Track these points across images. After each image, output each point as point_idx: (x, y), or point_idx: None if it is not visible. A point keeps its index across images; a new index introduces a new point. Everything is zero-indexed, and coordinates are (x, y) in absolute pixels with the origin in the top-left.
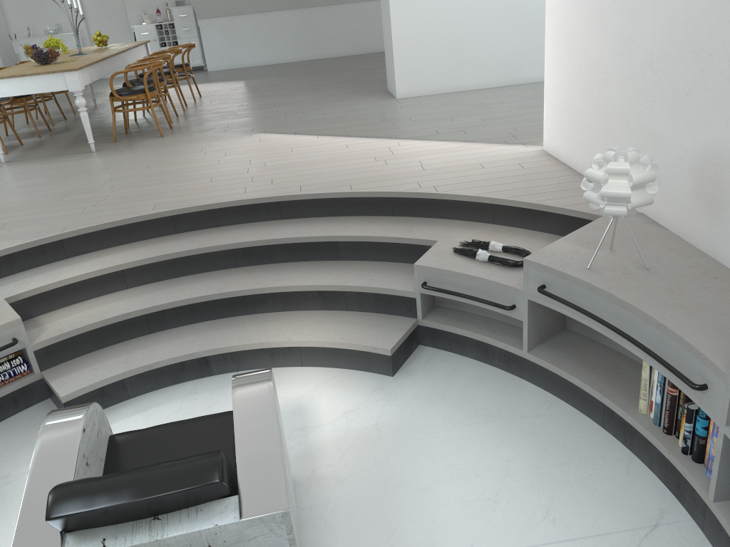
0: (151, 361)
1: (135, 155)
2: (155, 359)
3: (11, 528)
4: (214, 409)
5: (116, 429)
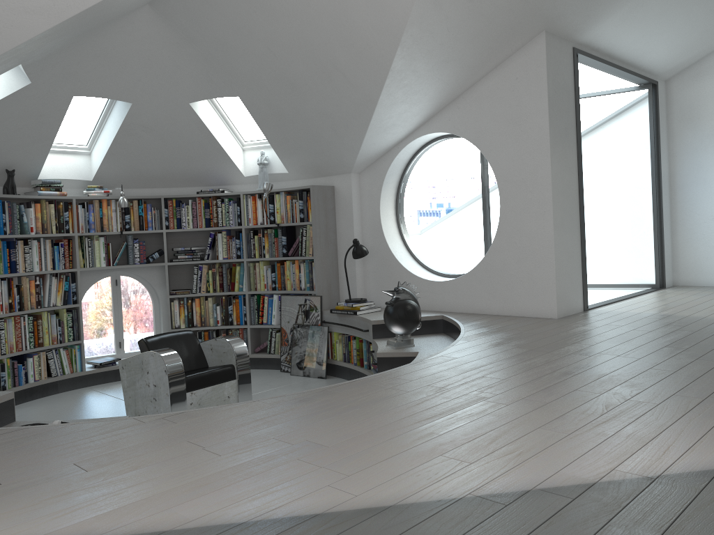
0: None
1: None
2: None
3: None
4: None
5: None
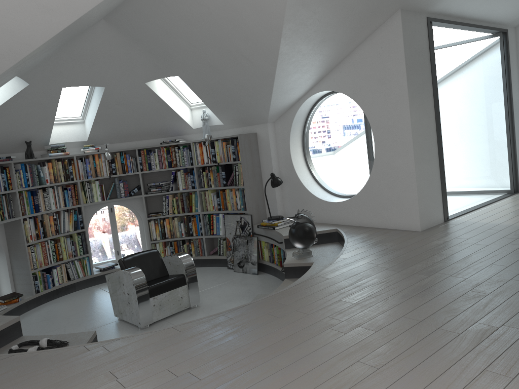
0: None
1: None
2: None
3: (227, 296)
4: None
5: None
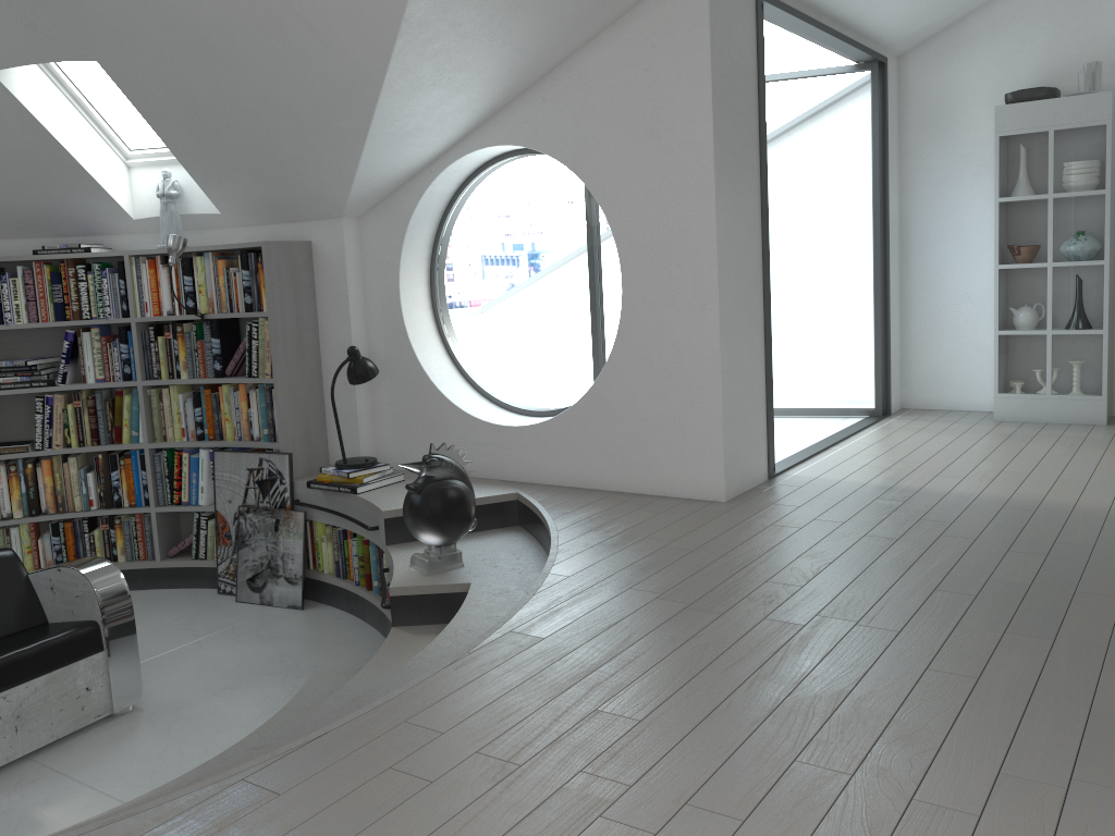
0: (270, 722)
1: None
2: (269, 725)
3: (222, 675)
4: (147, 789)
5: (250, 729)
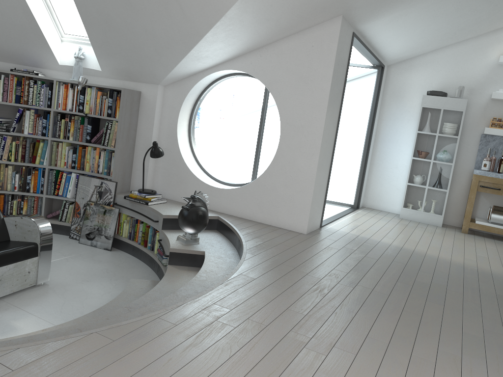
0: (117, 297)
1: (491, 326)
2: (118, 298)
3: (81, 274)
4: (60, 319)
5: (100, 299)
